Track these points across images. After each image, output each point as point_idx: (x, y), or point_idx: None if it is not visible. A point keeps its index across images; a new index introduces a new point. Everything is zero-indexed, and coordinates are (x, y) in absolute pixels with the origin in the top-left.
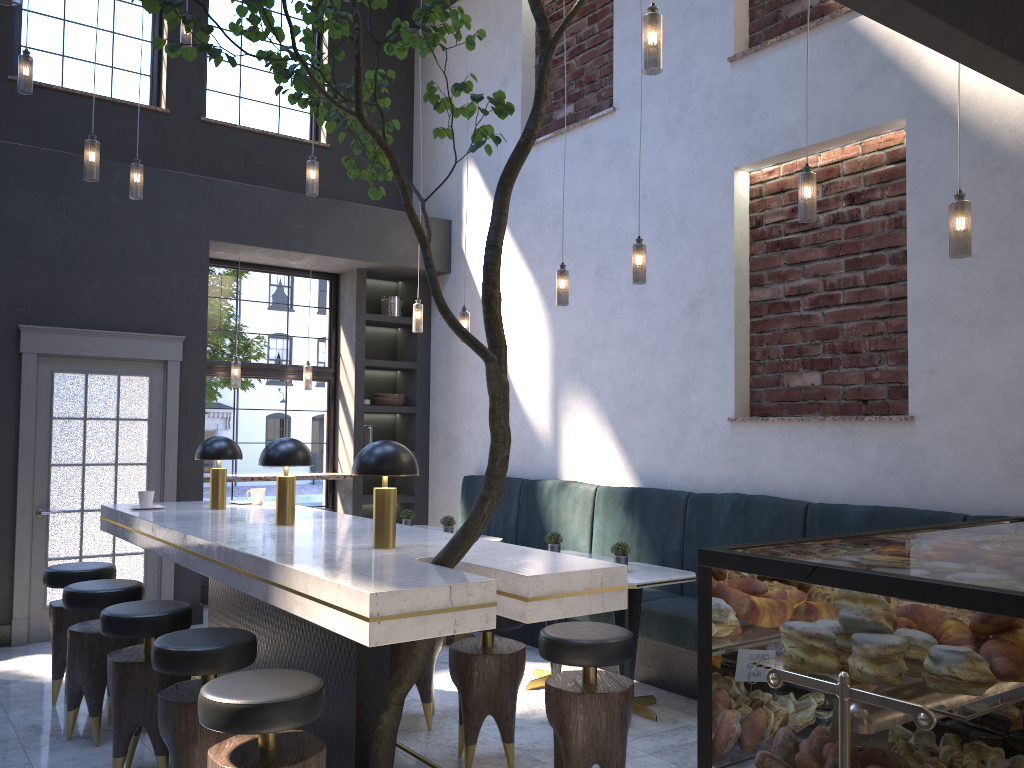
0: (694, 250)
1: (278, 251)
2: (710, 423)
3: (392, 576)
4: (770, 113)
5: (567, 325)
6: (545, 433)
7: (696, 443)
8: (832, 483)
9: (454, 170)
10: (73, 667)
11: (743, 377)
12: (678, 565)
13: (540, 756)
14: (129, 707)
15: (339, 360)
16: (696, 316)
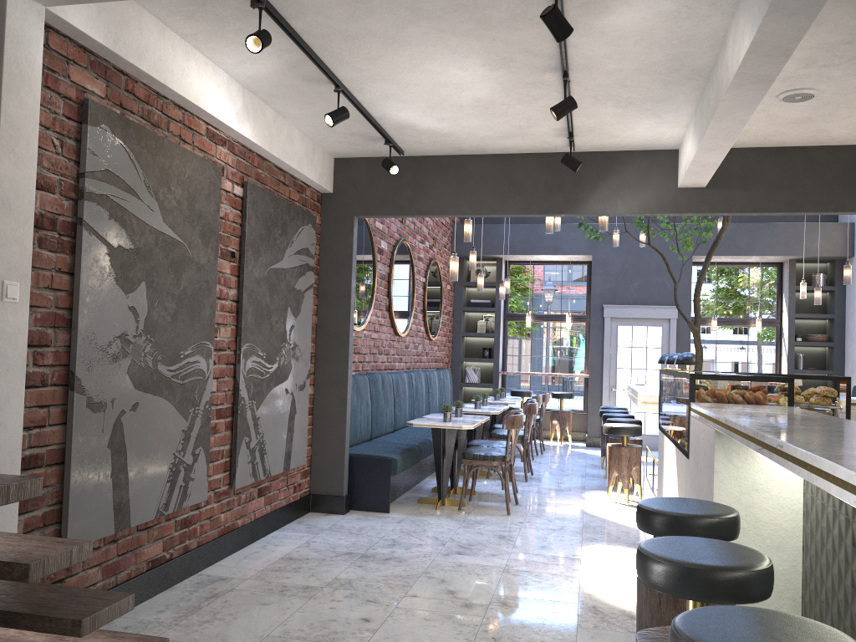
0: None
1: (732, 256)
2: None
3: None
4: None
5: None
6: None
7: None
8: None
9: None
10: (601, 440)
11: None
12: None
13: None
14: None
15: (782, 314)
16: None
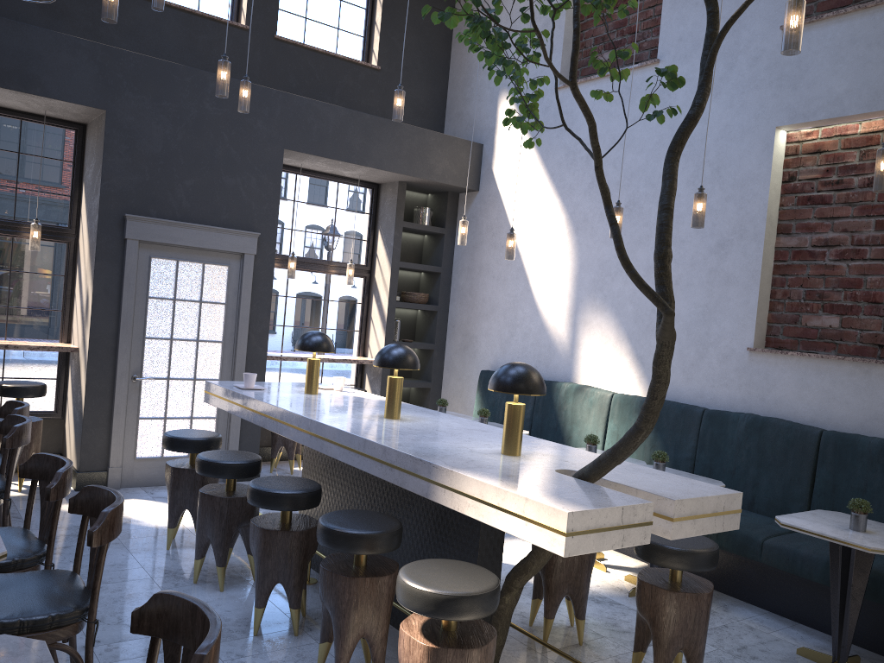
0: (727, 196)
1: (338, 162)
2: (728, 350)
3: (561, 492)
4: (818, 81)
5: (592, 249)
6: (562, 341)
7: (712, 366)
8: (844, 414)
9: (489, 99)
10: (204, 524)
11: (763, 313)
12: (689, 469)
13: (597, 630)
14: (272, 567)
15: (375, 260)
16: (723, 255)
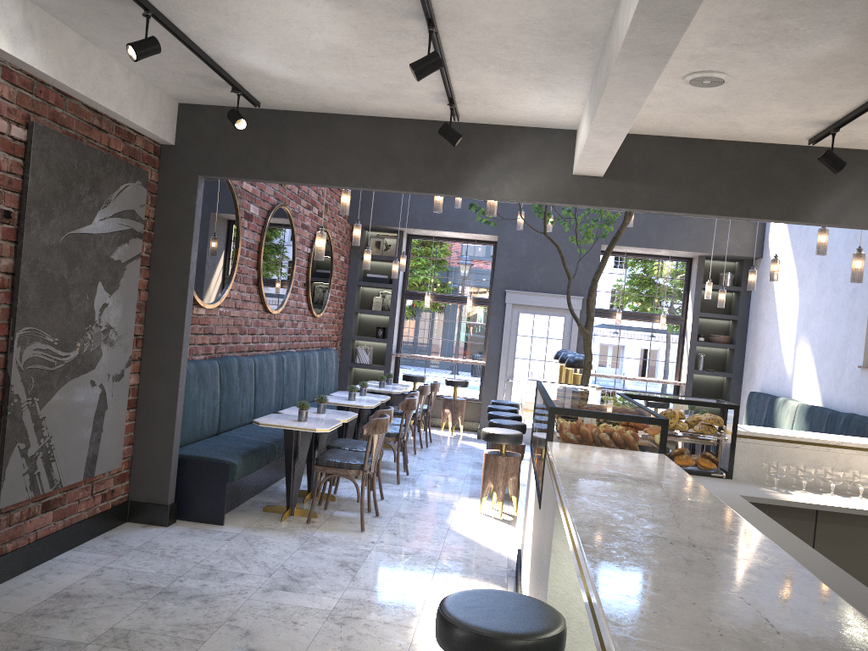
0: None
1: (642, 248)
2: (852, 368)
3: None
4: None
5: (804, 298)
6: (789, 368)
7: (846, 380)
8: None
9: None
10: None
11: None
12: None
13: None
14: None
15: (687, 312)
16: (854, 298)
